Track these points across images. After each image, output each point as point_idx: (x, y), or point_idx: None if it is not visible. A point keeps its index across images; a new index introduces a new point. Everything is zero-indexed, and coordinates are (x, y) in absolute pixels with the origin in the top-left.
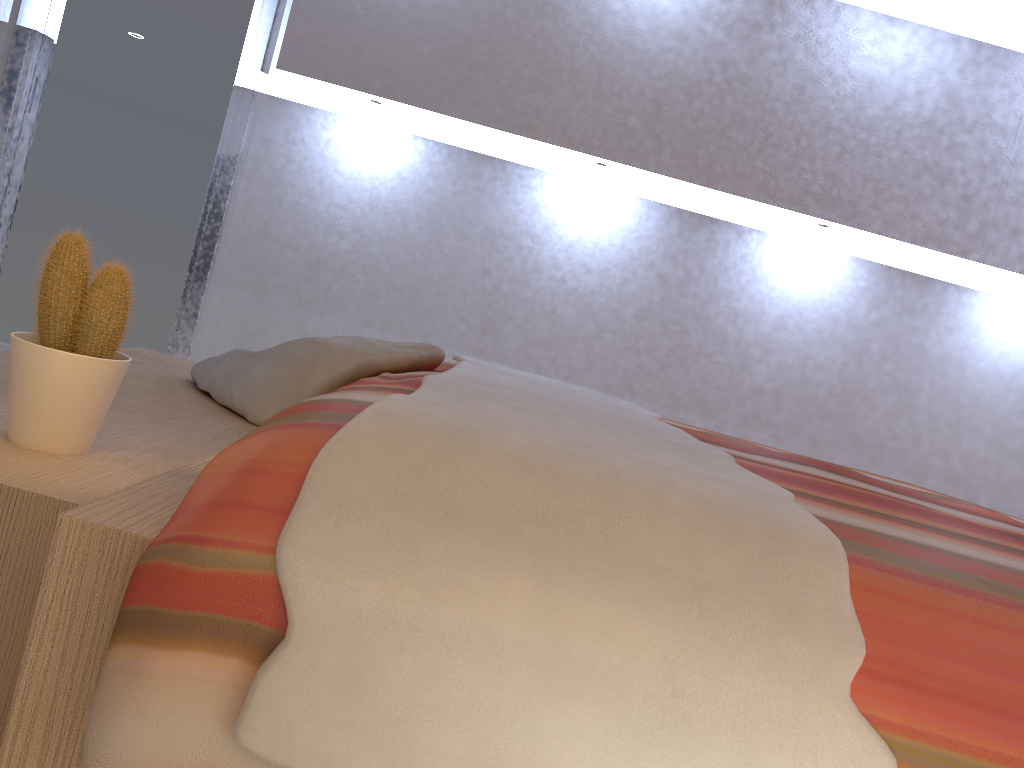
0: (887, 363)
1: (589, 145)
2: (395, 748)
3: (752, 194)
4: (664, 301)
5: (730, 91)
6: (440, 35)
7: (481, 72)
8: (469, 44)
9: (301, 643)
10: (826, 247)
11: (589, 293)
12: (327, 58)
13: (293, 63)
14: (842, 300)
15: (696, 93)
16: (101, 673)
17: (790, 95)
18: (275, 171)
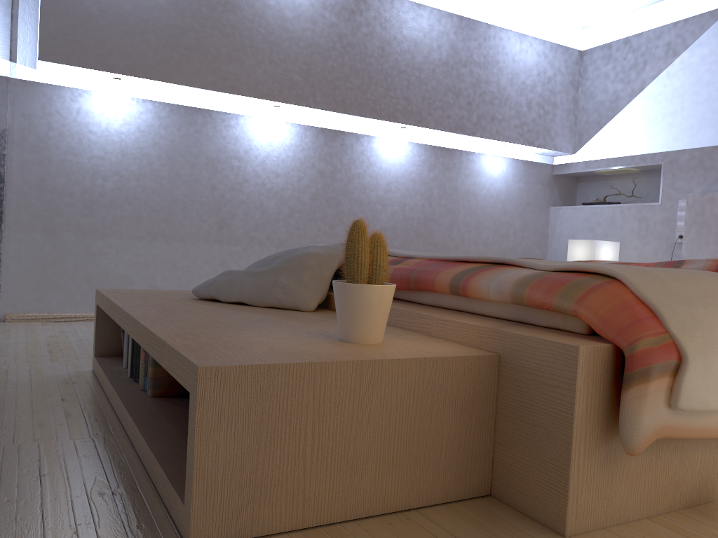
0: (442, 200)
1: (273, 95)
2: (717, 389)
3: (369, 115)
4: (325, 186)
5: (346, 53)
6: (160, 27)
7: (194, 52)
8: (182, 33)
9: (691, 361)
10: (402, 139)
11: (281, 189)
12: (78, 49)
13: (52, 55)
14: (415, 169)
15: (328, 56)
16: (623, 402)
17: (377, 53)
18: (40, 138)
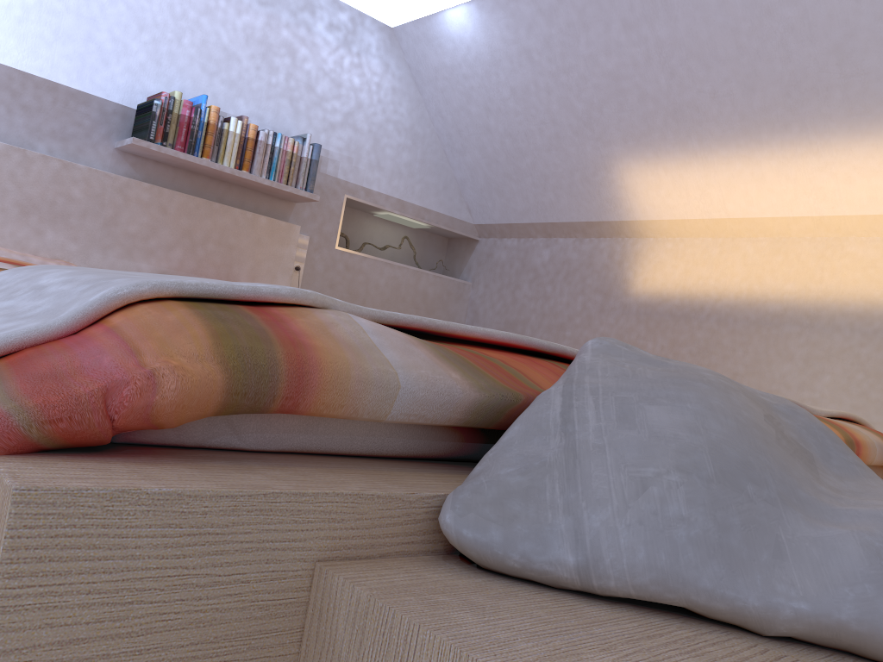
0: None
1: None
2: None
3: None
4: None
5: None
6: None
7: None
8: None
9: None
10: None
11: None
12: None
13: None
14: None
15: None
16: None
17: None
18: None
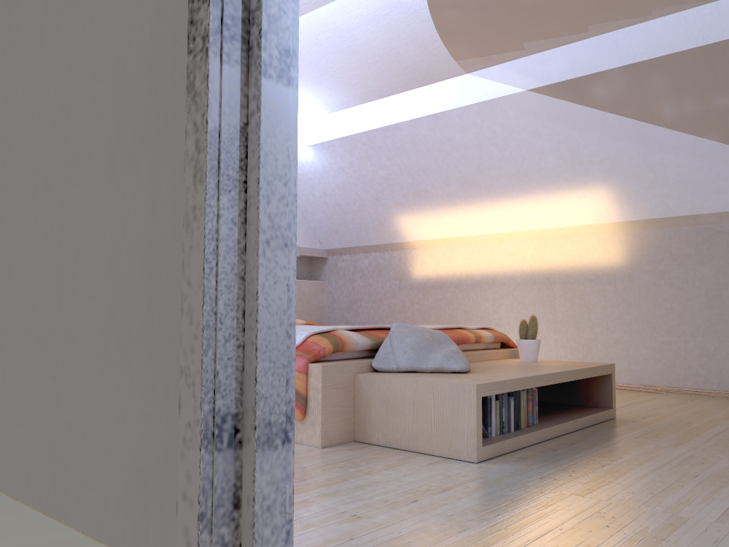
0: None
1: None
2: None
3: None
4: None
5: None
6: None
7: None
8: None
9: None
10: None
11: None
12: None
13: None
14: None
15: None
16: None
17: None
18: None
